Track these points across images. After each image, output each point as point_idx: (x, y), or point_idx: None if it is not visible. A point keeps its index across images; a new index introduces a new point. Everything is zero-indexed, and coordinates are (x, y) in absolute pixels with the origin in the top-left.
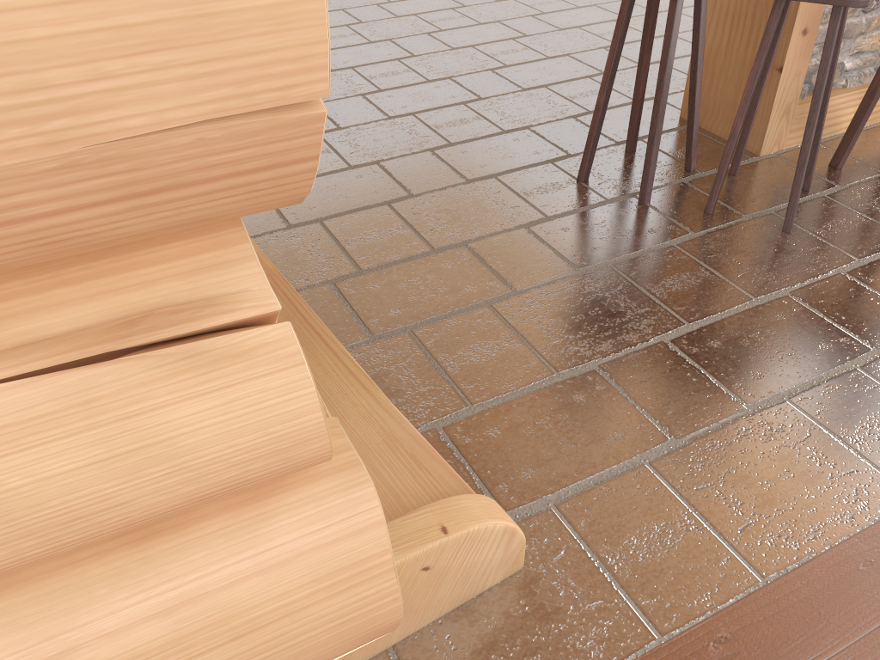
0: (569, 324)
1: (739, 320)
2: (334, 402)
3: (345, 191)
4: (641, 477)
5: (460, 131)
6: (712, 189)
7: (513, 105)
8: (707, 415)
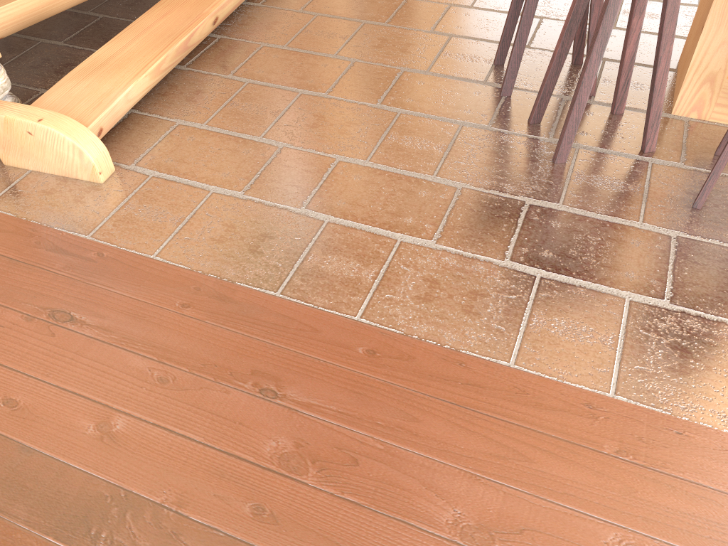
0: (313, 123)
1: (396, 178)
2: (120, 71)
3: (359, 6)
4: (199, 194)
5: (494, 1)
6: (535, 102)
7: (568, 0)
8: (277, 197)
